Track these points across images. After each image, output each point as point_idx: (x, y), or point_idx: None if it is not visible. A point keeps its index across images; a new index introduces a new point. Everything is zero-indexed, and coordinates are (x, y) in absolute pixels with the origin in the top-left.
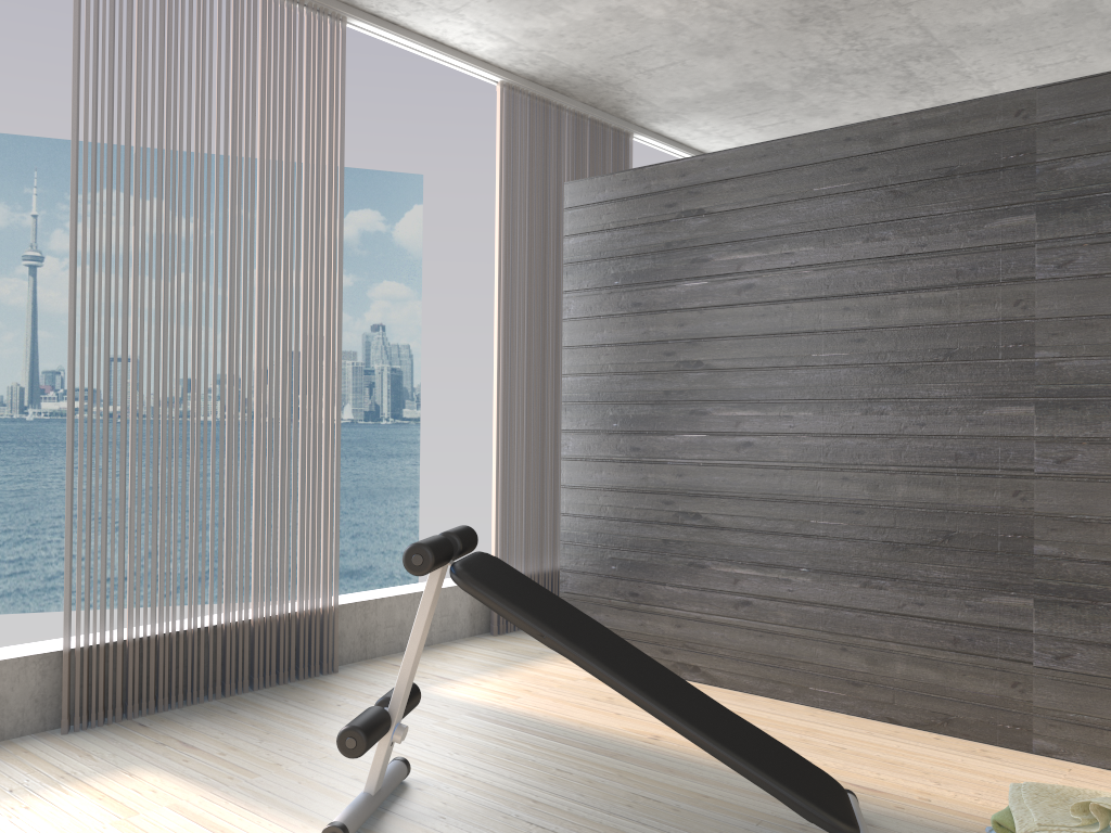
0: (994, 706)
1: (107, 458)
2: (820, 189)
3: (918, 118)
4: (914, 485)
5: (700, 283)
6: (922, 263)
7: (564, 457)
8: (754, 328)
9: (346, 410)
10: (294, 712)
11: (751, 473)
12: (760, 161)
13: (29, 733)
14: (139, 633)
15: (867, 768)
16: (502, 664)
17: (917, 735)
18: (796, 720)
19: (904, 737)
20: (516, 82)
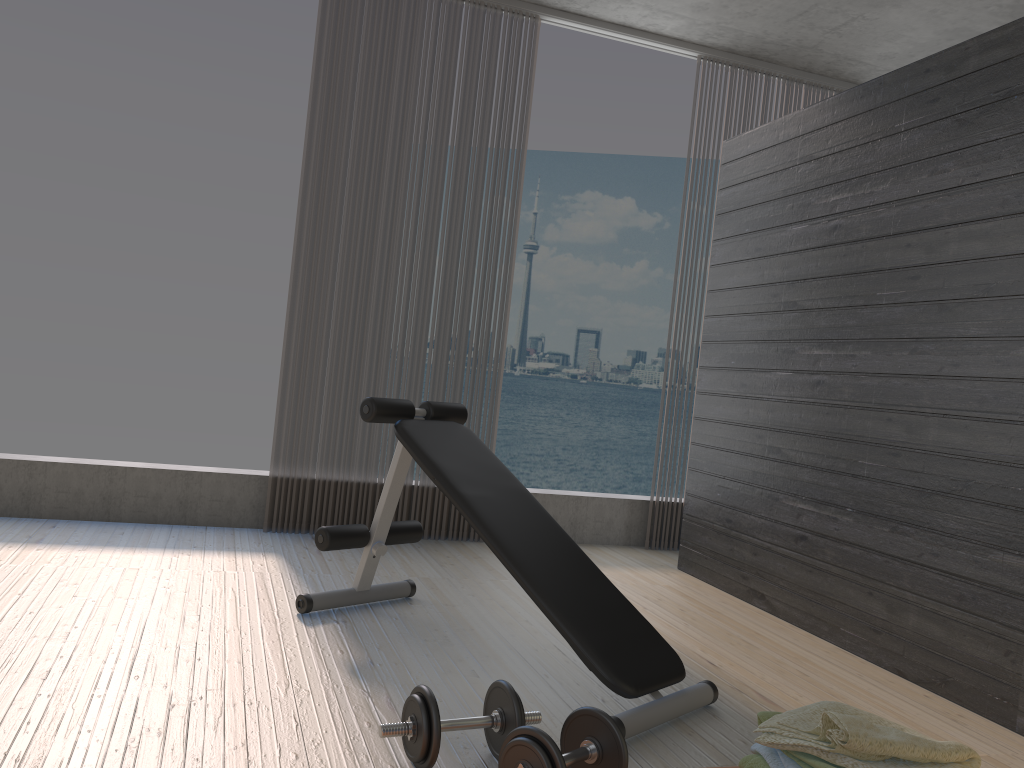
0: (987, 674)
1: (314, 347)
2: (900, 125)
3: (987, 40)
4: (943, 429)
5: (802, 227)
6: (975, 193)
7: (698, 391)
8: (836, 268)
9: None
10: (412, 553)
11: (819, 411)
12: (857, 102)
13: (247, 527)
14: (325, 475)
15: (798, 690)
16: (615, 564)
17: (908, 689)
18: (802, 650)
19: (891, 686)
20: (713, 55)
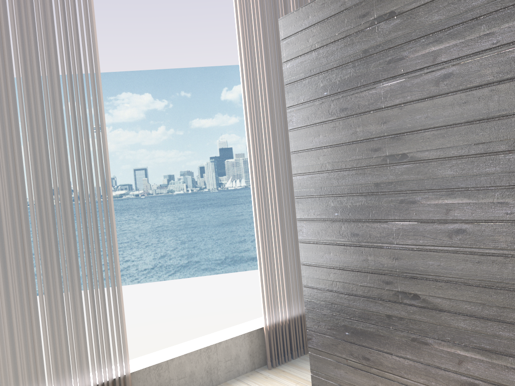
0: None
1: None
2: None
3: None
4: None
5: (398, 81)
6: None
7: (301, 240)
8: (456, 116)
9: (242, 181)
10: None
11: (466, 259)
12: None
13: None
14: None
15: None
16: None
17: None
18: None
19: None
20: None
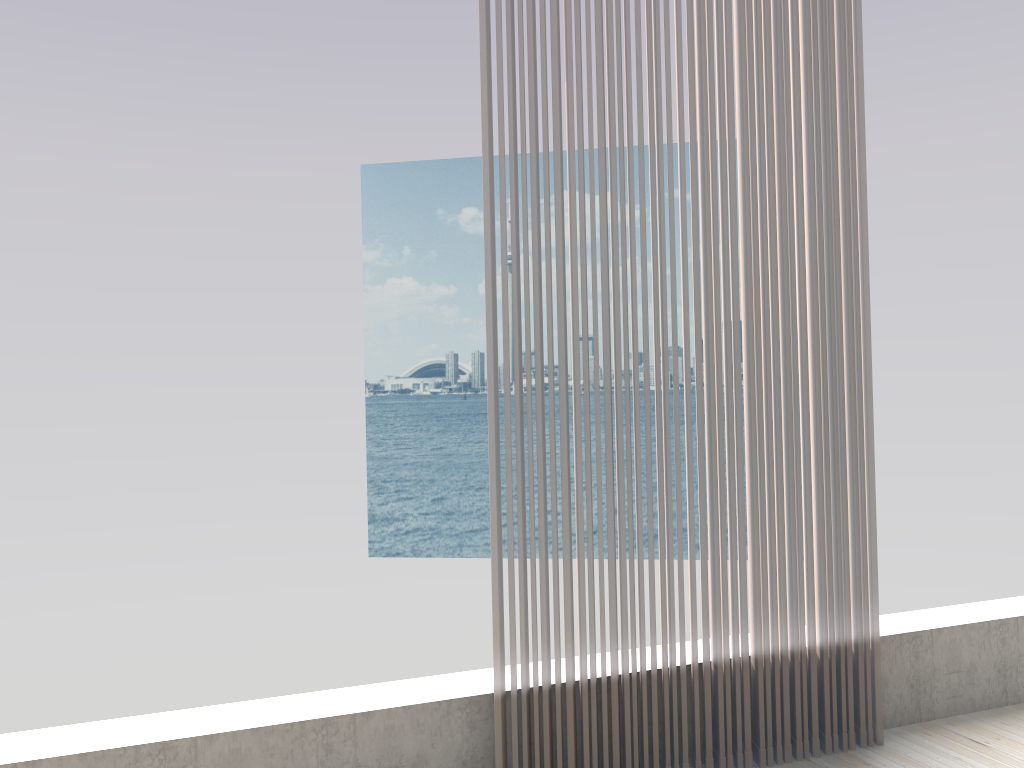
0: None
1: (543, 418)
2: None
3: None
4: None
5: None
6: None
7: None
8: None
9: None
10: None
11: None
12: None
13: None
14: (595, 675)
15: None
16: None
17: None
18: None
19: None
20: None
